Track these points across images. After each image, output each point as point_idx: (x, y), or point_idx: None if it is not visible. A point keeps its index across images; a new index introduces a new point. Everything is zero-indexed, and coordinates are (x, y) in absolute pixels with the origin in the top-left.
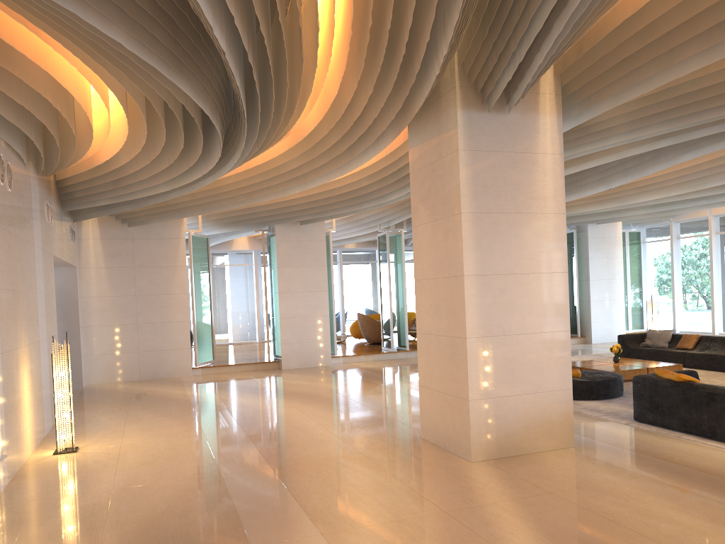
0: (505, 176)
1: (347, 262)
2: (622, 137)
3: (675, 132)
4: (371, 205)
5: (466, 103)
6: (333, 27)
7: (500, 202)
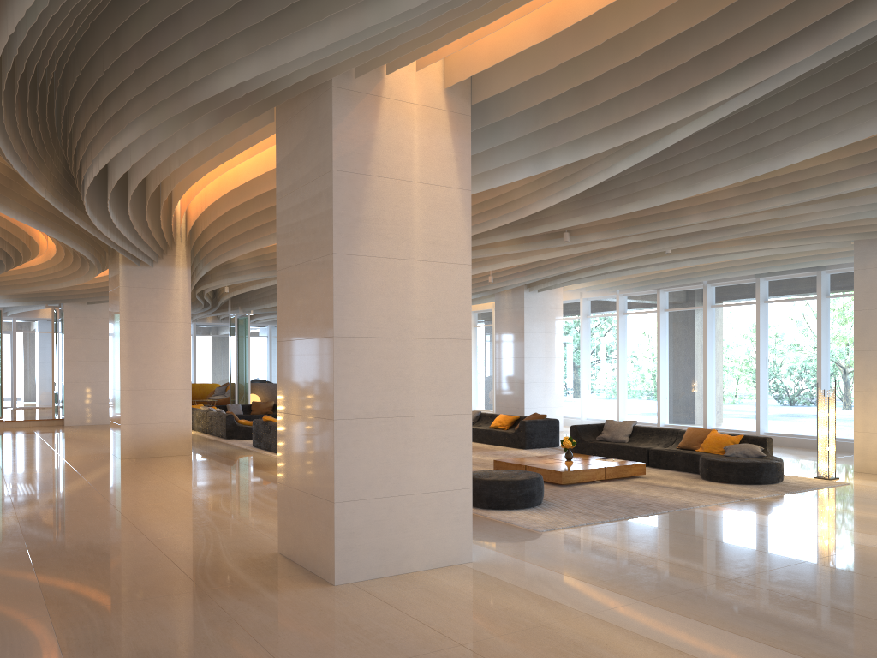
0: (151, 301)
1: None
2: (253, 276)
3: None
4: None
5: (126, 260)
6: None
7: (146, 315)
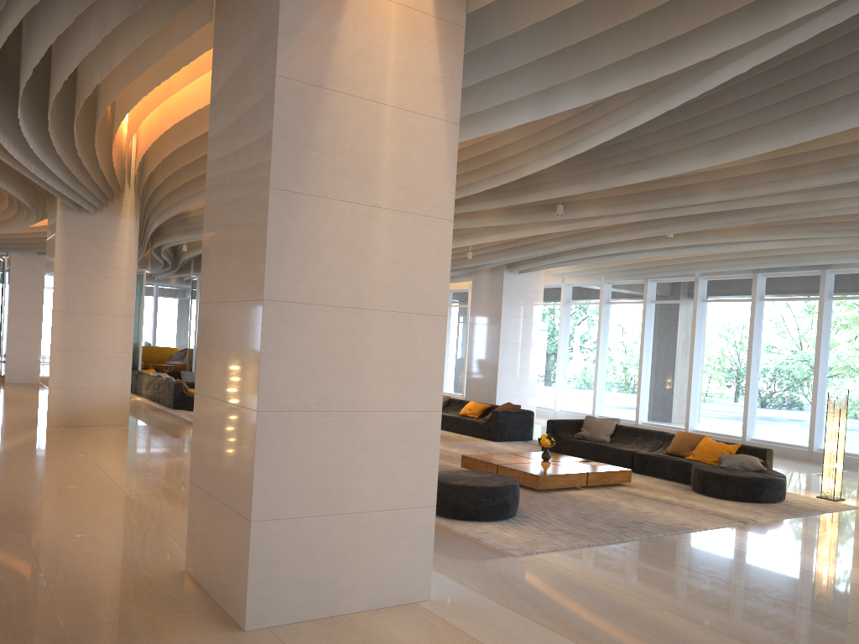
0: (91, 252)
1: None
2: None
3: None
4: None
5: (65, 205)
6: None
7: (85, 268)
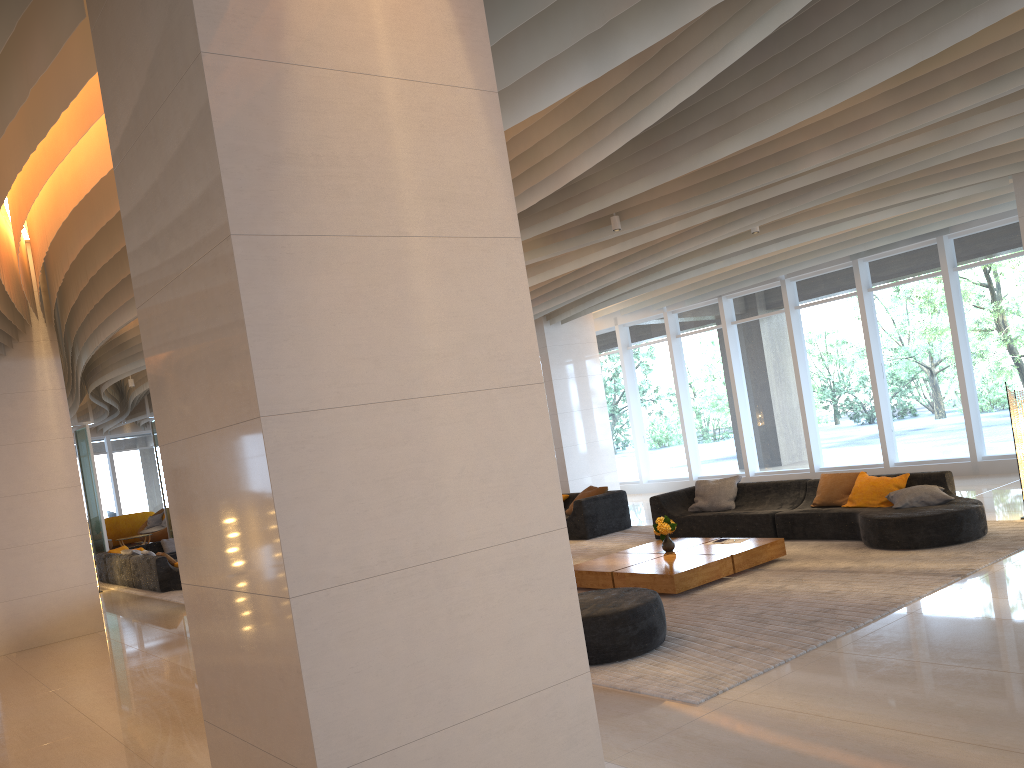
0: (3, 414)
1: None
2: None
3: None
4: None
5: None
6: None
7: None
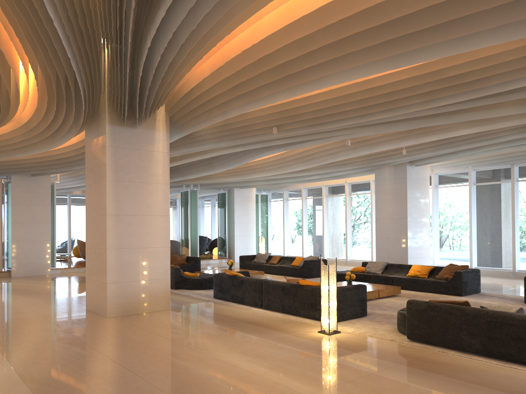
0: (134, 162)
1: (75, 204)
2: (212, 144)
3: (242, 144)
4: (79, 168)
5: (112, 121)
6: (26, 76)
7: (130, 176)
